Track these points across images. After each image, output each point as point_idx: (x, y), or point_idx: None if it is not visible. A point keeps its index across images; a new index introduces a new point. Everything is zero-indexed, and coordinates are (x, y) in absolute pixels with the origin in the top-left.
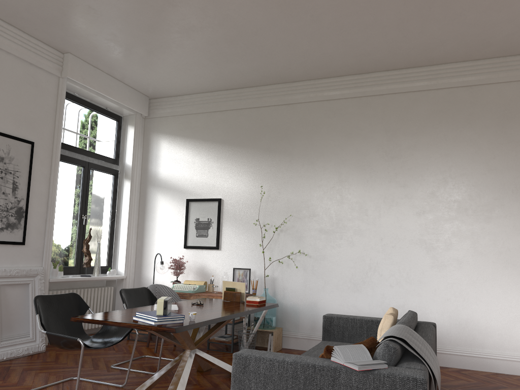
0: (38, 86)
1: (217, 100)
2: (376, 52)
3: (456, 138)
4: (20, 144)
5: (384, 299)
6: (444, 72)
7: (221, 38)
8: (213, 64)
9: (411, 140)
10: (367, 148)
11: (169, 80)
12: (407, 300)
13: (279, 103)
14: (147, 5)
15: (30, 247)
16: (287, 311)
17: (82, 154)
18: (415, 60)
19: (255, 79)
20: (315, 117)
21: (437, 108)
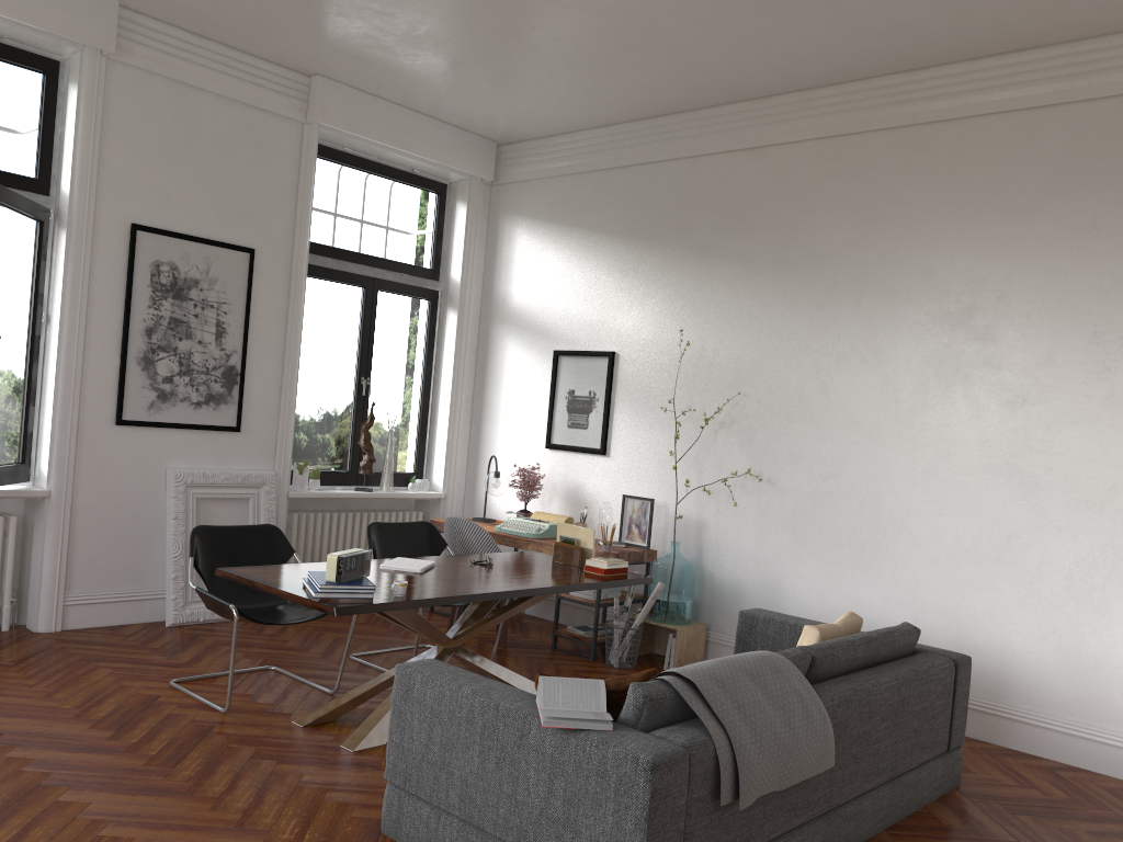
0: (261, 144)
1: (616, 144)
2: (919, 22)
3: (1121, 225)
4: (228, 255)
5: (916, 590)
6: (1110, 57)
7: (568, 26)
8: (580, 74)
9: (1012, 230)
10: (912, 247)
11: (517, 110)
12: (965, 598)
13: (734, 147)
14: None
15: (251, 436)
16: (722, 591)
17: (361, 263)
18: (1029, 32)
19: (681, 97)
20: (806, 176)
21: (1083, 149)
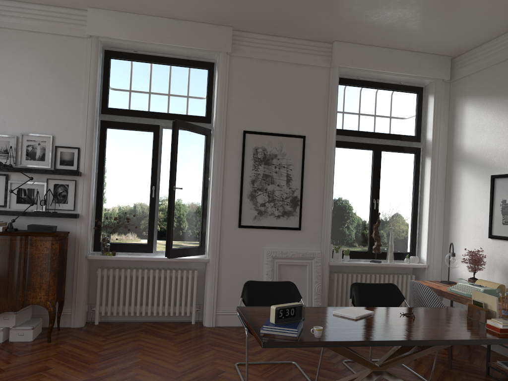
0: (307, 82)
1: None
2: None
3: None
4: (291, 140)
5: None
6: None
7: None
8: None
9: None
10: None
11: (453, 31)
12: None
13: None
14: None
15: (307, 232)
16: None
17: (370, 137)
18: None
19: None
20: None
21: None
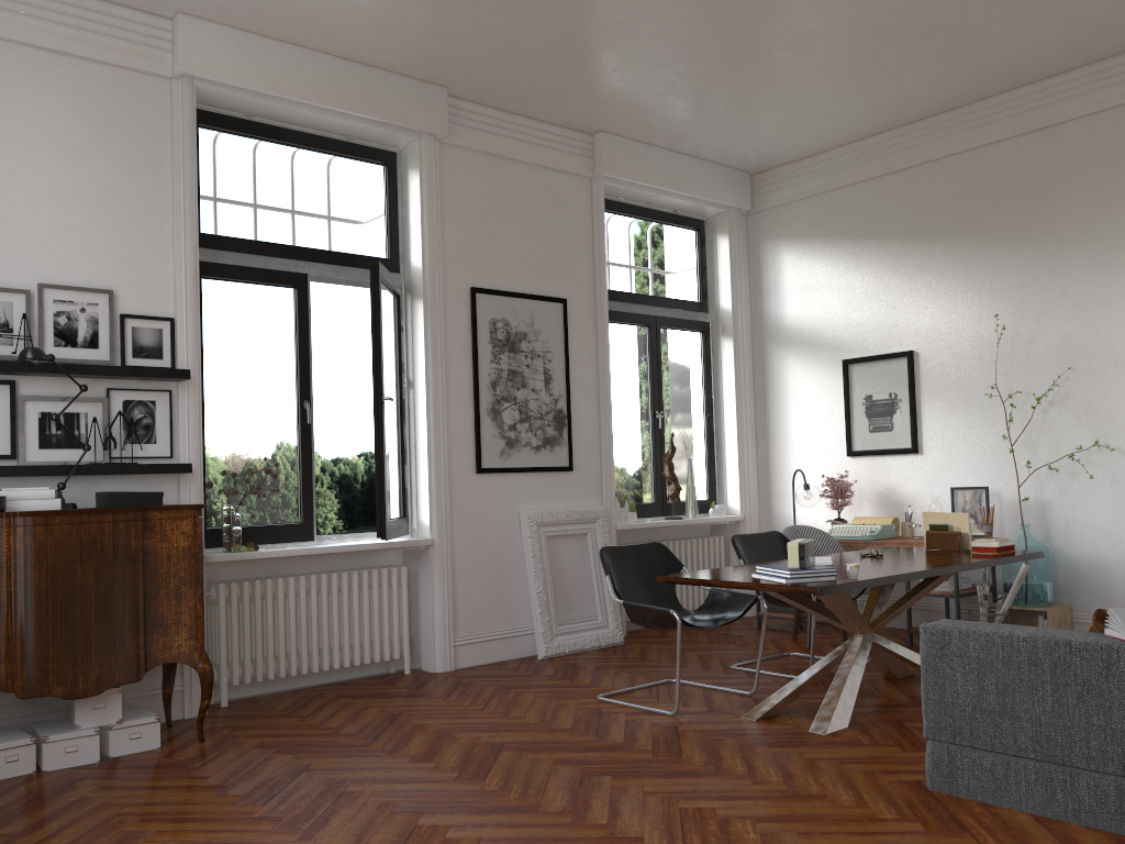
0: (560, 202)
1: (884, 152)
2: None
3: None
4: (546, 307)
5: None
6: None
7: (871, 38)
8: (864, 86)
9: None
10: None
11: (783, 135)
12: None
13: (1022, 131)
14: (721, 23)
15: (581, 474)
16: (1080, 570)
17: (643, 303)
18: None
19: (960, 92)
20: (1111, 144)
21: None
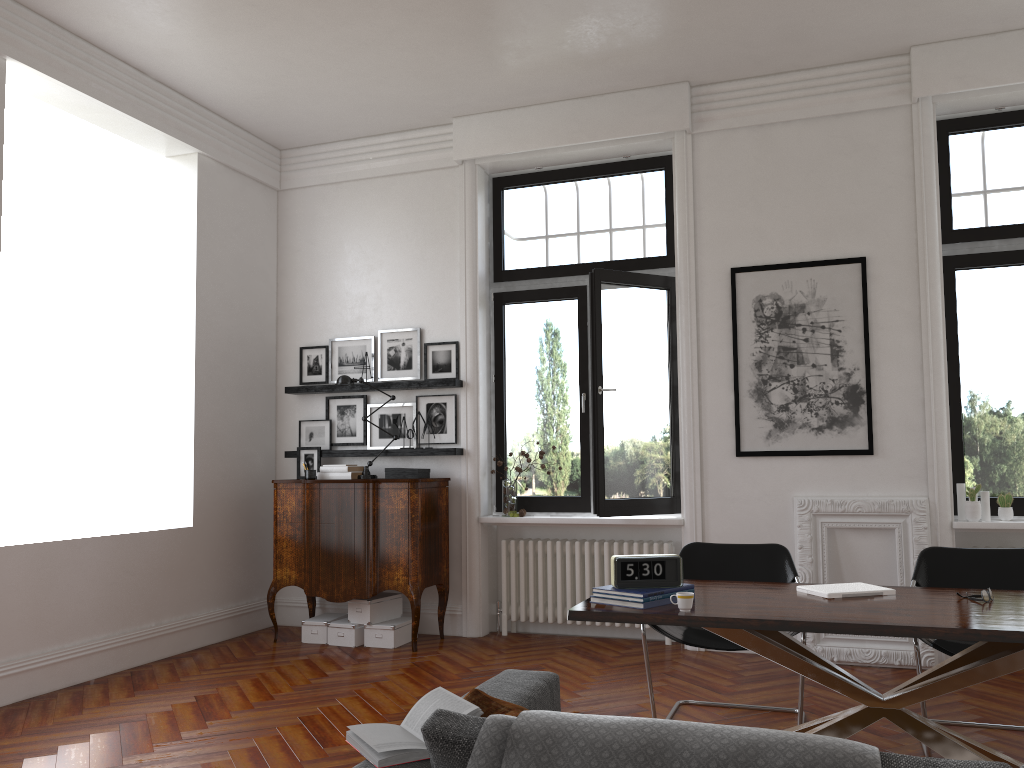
0: (860, 147)
1: None
2: None
3: None
4: (834, 271)
5: None
6: None
7: None
8: None
9: None
10: None
11: None
12: None
13: None
14: None
15: (890, 458)
16: None
17: None
18: None
19: None
20: None
21: None
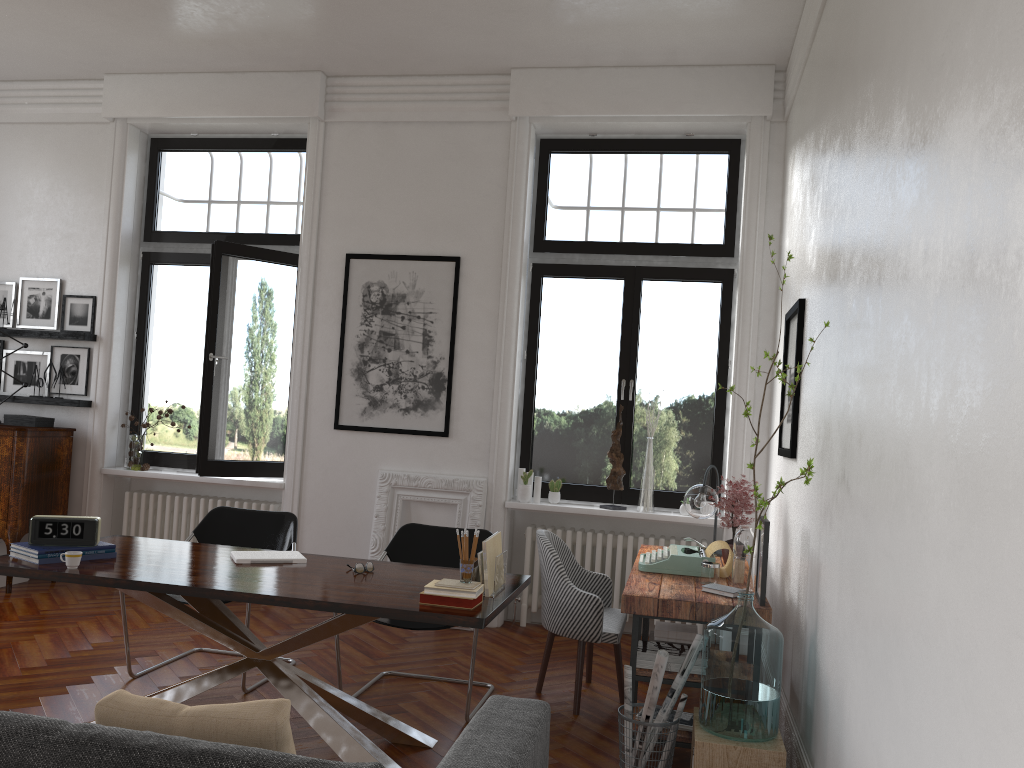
0: (467, 155)
1: None
2: None
3: None
4: (433, 267)
5: (919, 762)
6: None
7: None
8: None
9: None
10: None
11: (697, 13)
12: None
13: None
14: None
15: (462, 441)
16: (821, 698)
17: (616, 252)
18: None
19: None
20: None
21: None
